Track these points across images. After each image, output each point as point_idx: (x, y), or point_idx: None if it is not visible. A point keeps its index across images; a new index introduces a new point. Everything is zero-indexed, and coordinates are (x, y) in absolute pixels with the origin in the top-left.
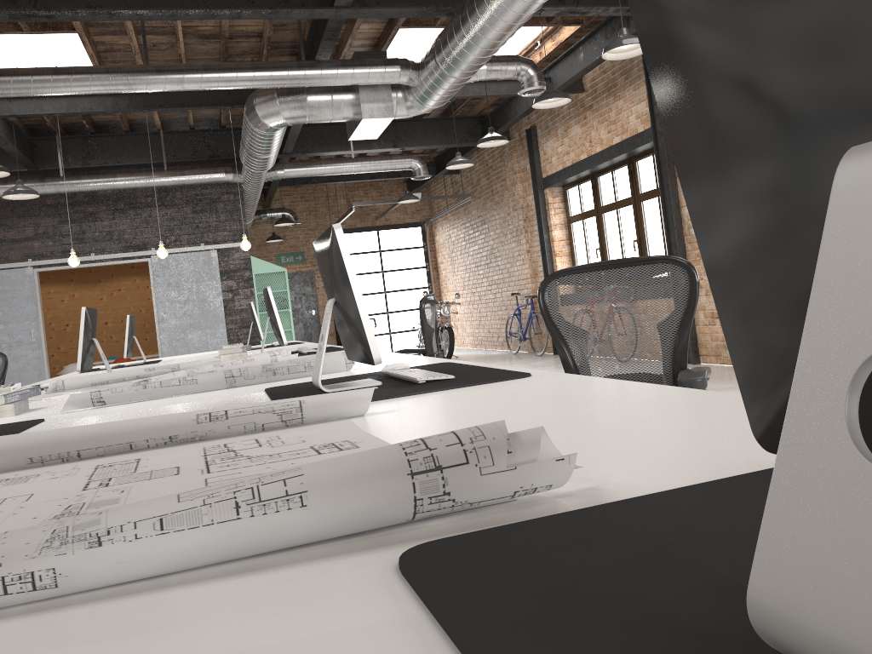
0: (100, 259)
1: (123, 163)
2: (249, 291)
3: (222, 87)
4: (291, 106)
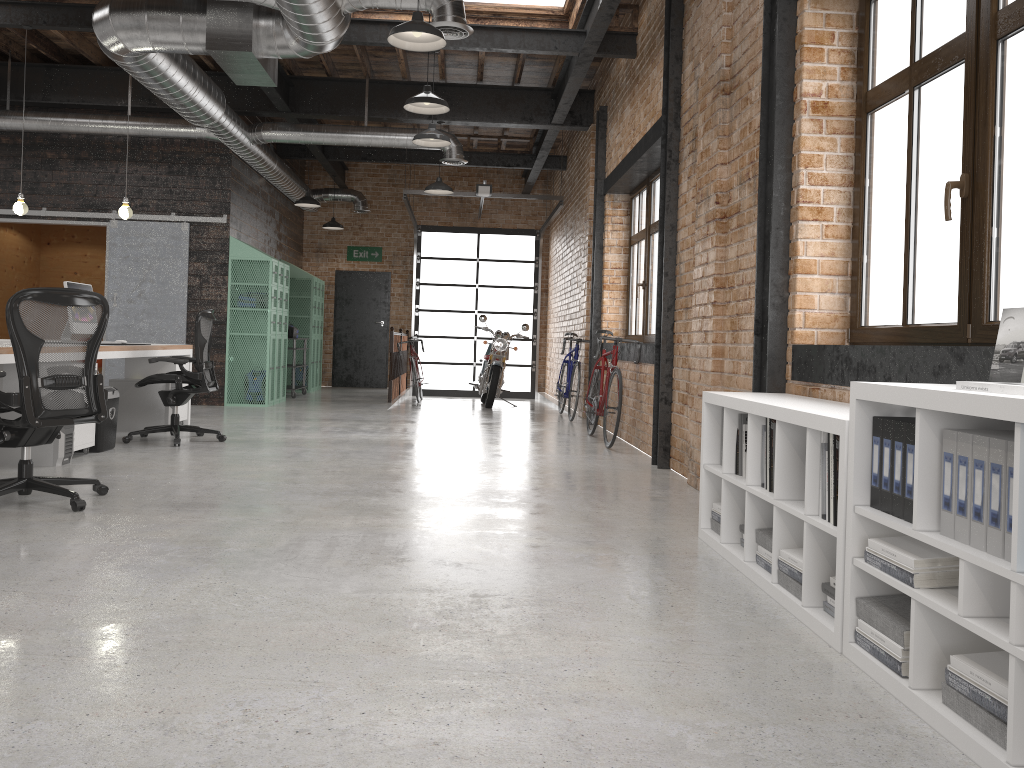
0: (52, 216)
1: (85, 103)
2: (222, 280)
3: None
4: (127, 25)
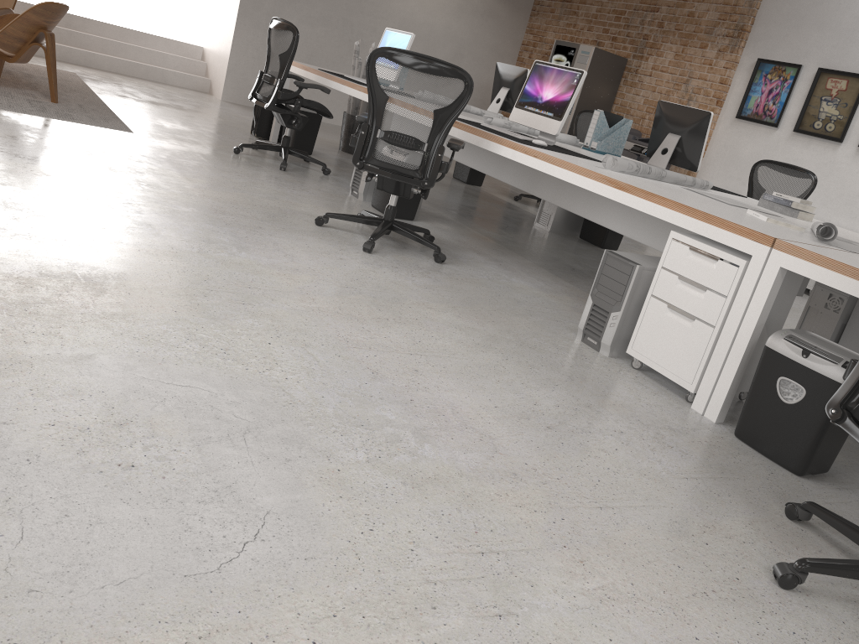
0: None
1: None
2: None
3: None
4: None
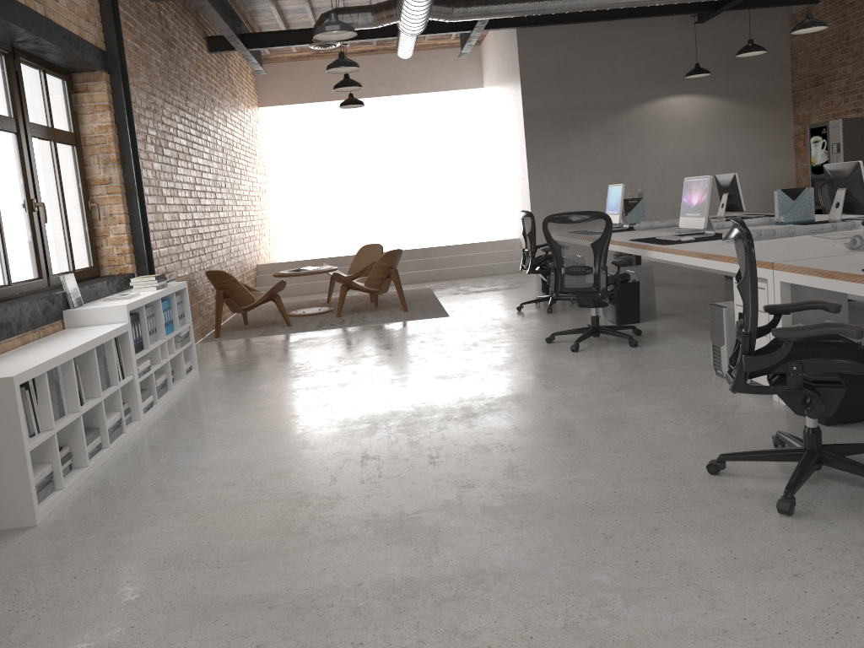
0: None
1: None
2: None
3: None
4: None
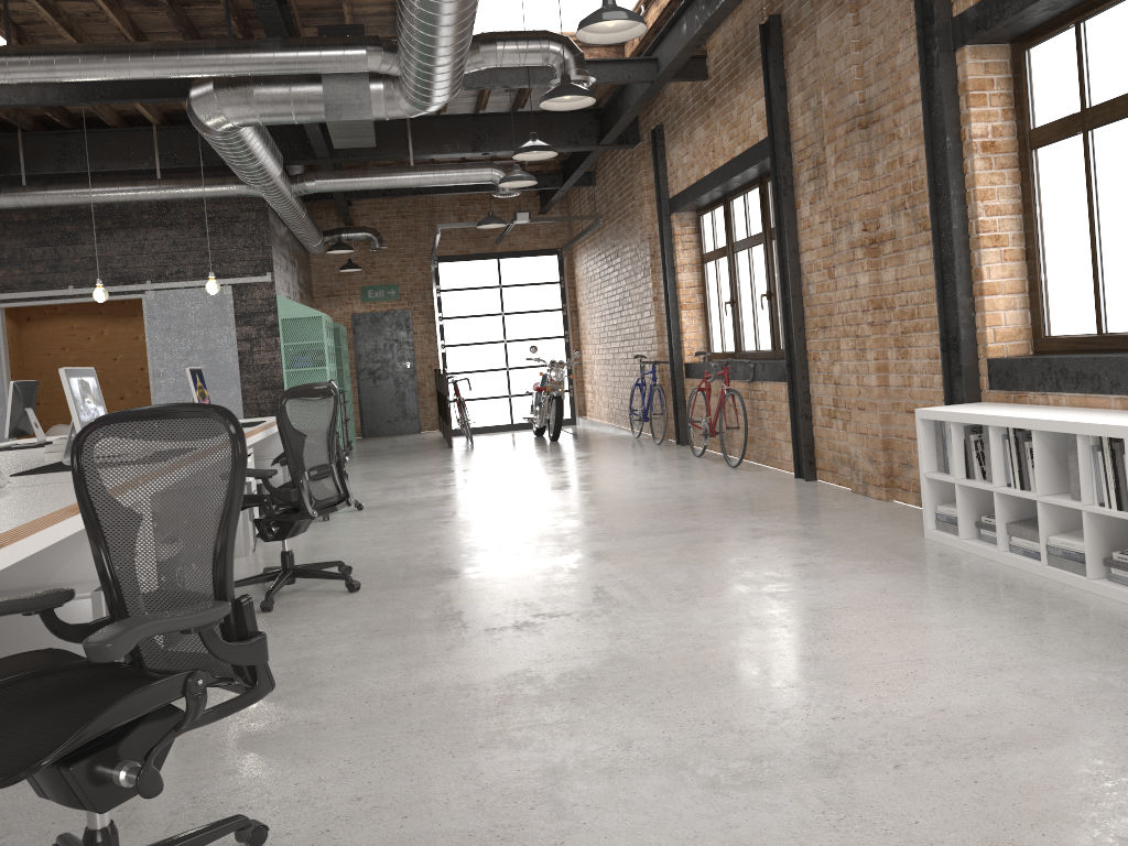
0: (80, 293)
1: (106, 169)
2: (274, 341)
3: (112, 77)
4: (234, 101)
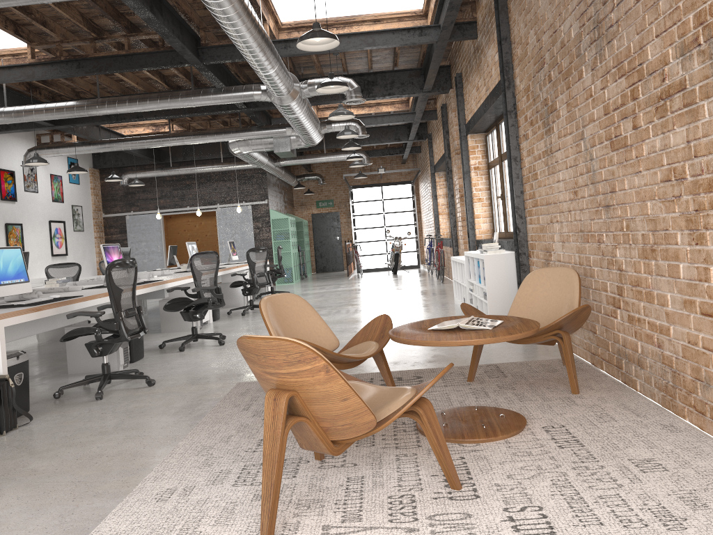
0: (192, 209)
1: (202, 158)
2: (268, 229)
3: (202, 142)
4: (243, 145)
